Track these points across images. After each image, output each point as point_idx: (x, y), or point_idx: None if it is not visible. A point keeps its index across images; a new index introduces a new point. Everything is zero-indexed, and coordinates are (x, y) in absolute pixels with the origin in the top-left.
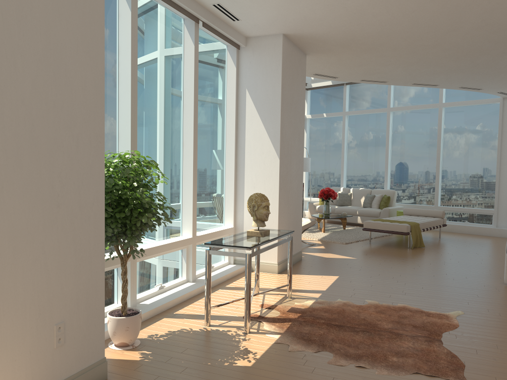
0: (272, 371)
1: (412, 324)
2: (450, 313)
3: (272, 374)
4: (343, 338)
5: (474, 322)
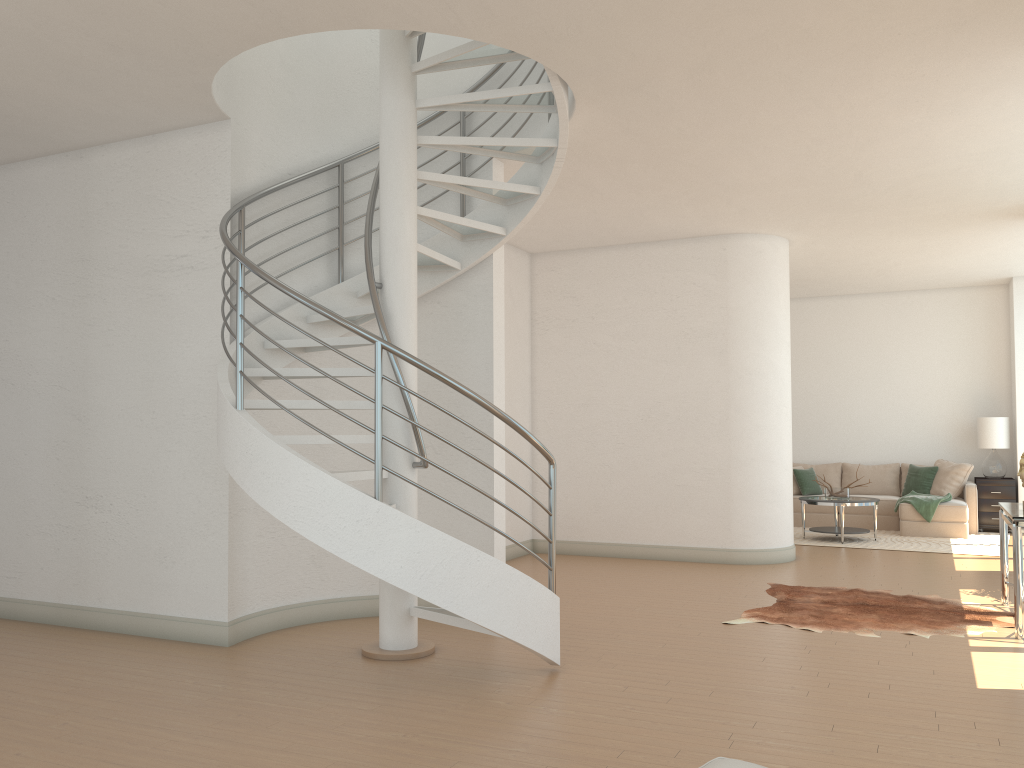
0: (935, 587)
1: (805, 610)
2: (743, 620)
3: (933, 586)
4: (886, 600)
5: (720, 614)
